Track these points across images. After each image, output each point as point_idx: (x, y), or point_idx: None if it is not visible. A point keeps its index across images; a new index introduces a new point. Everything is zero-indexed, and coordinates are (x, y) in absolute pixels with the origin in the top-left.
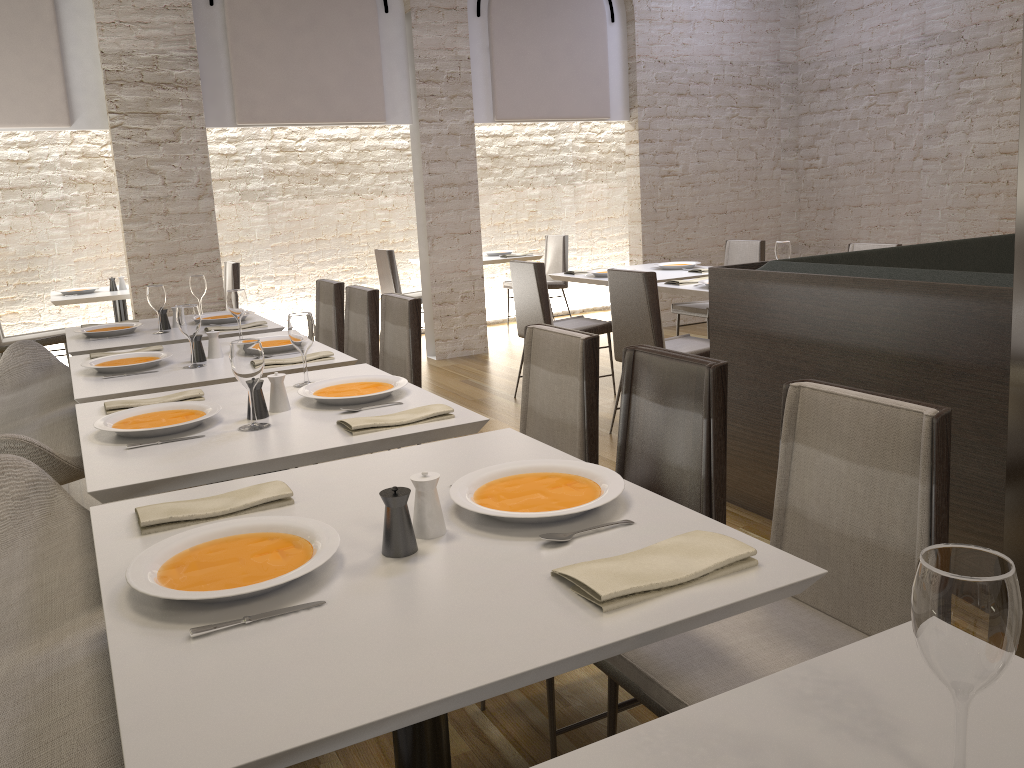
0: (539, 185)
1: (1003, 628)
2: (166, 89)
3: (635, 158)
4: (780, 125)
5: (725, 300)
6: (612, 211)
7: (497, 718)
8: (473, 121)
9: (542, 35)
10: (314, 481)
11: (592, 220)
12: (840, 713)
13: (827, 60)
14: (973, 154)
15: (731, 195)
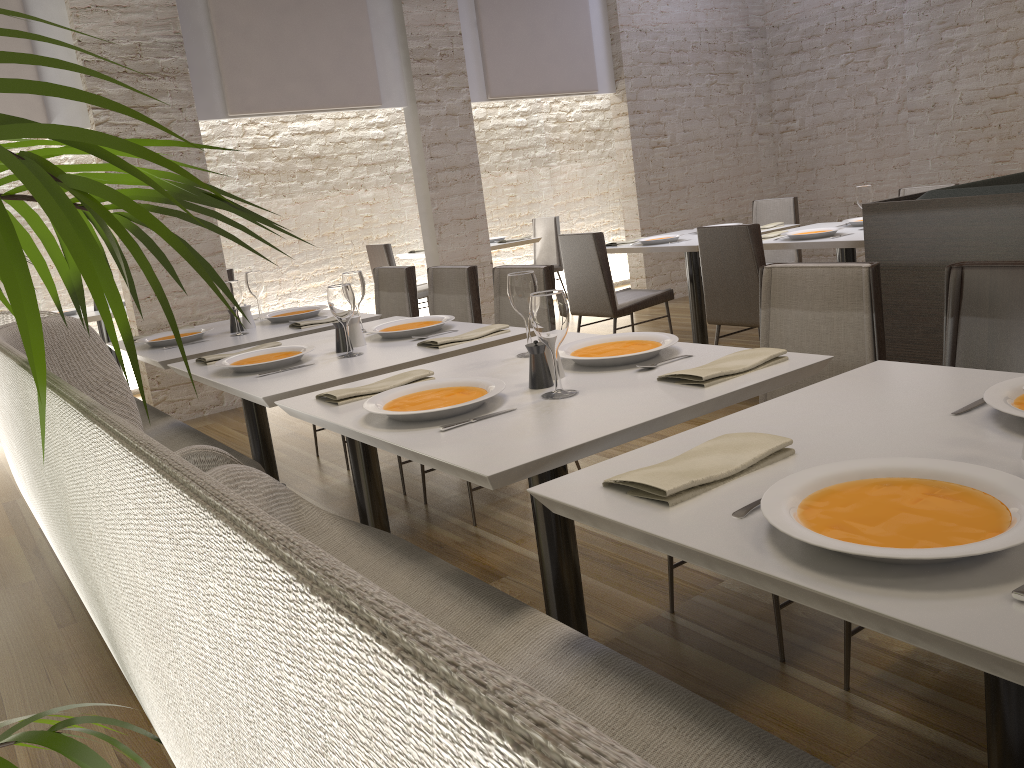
0: (516, 169)
1: None
2: (152, 79)
3: (625, 131)
4: (754, 90)
5: (887, 236)
6: (587, 191)
7: (872, 696)
8: (470, 100)
9: (528, 8)
10: (765, 431)
11: (569, 201)
12: None
13: (797, 22)
14: (961, 102)
15: (716, 163)
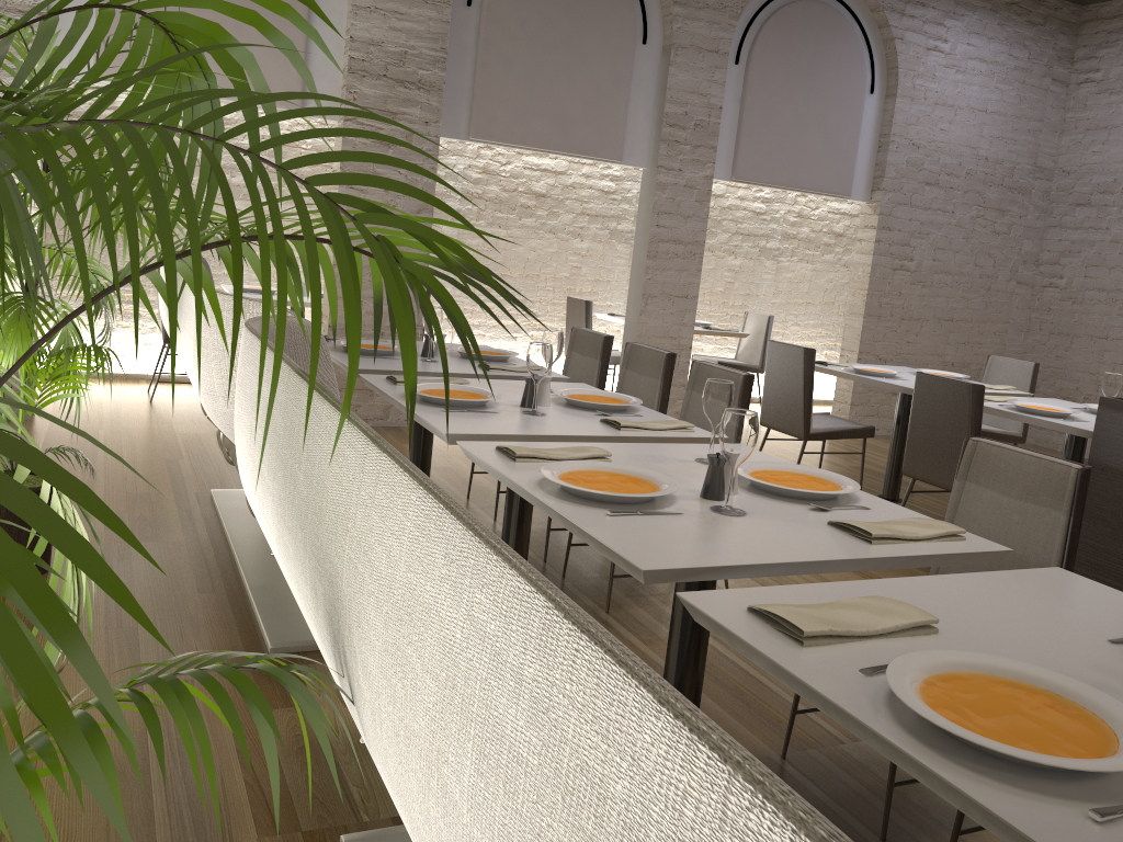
0: (742, 255)
1: None
2: (408, 88)
3: (869, 245)
4: (1024, 234)
5: (1119, 437)
6: (812, 296)
7: None
8: (712, 176)
9: (798, 95)
10: (916, 603)
11: (789, 302)
12: None
13: (1092, 173)
14: None
15: (960, 302)
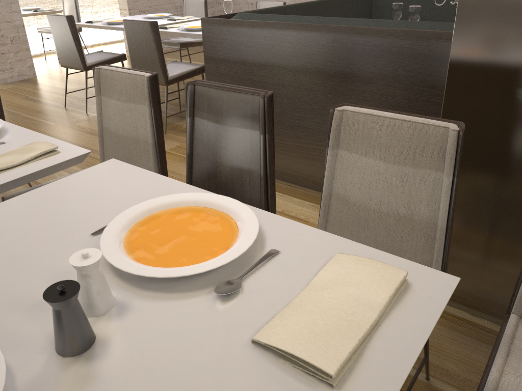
0: None
1: None
2: None
3: None
4: None
5: (214, 40)
6: None
7: None
8: None
9: None
10: None
11: None
12: None
13: None
14: None
15: None
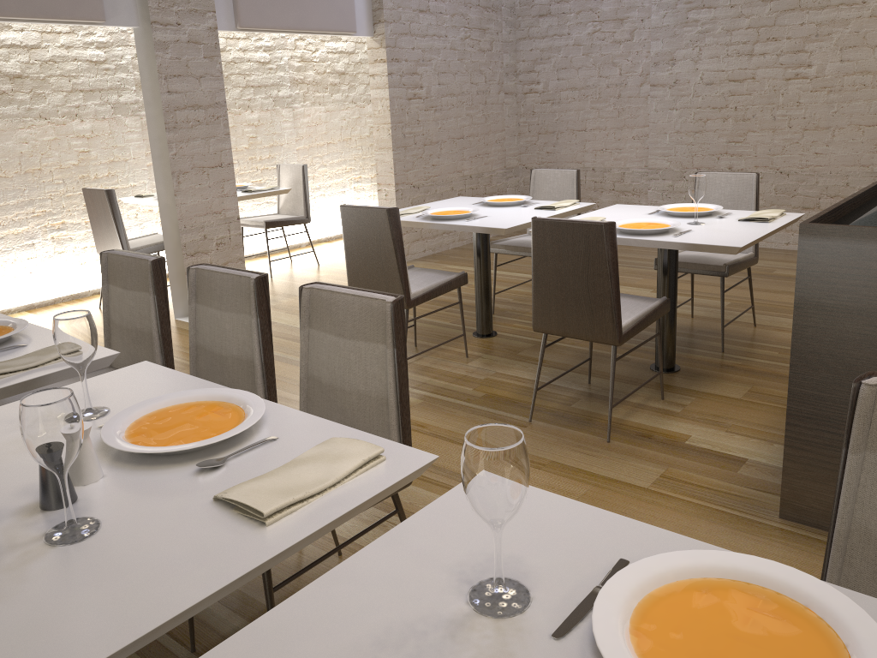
0: (257, 108)
1: None
2: None
3: (382, 79)
4: (503, 49)
5: (833, 268)
6: (331, 136)
7: None
8: (216, 27)
9: None
10: None
11: (312, 146)
12: None
13: None
14: (702, 81)
15: (467, 119)
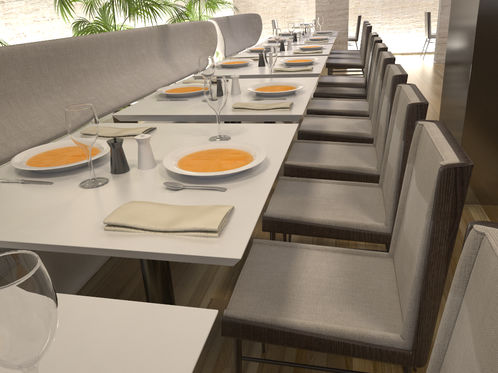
0: None
1: (267, 54)
2: None
3: None
4: None
5: None
6: None
7: None
8: None
9: None
10: None
11: None
12: (277, 80)
13: None
14: None
15: None
